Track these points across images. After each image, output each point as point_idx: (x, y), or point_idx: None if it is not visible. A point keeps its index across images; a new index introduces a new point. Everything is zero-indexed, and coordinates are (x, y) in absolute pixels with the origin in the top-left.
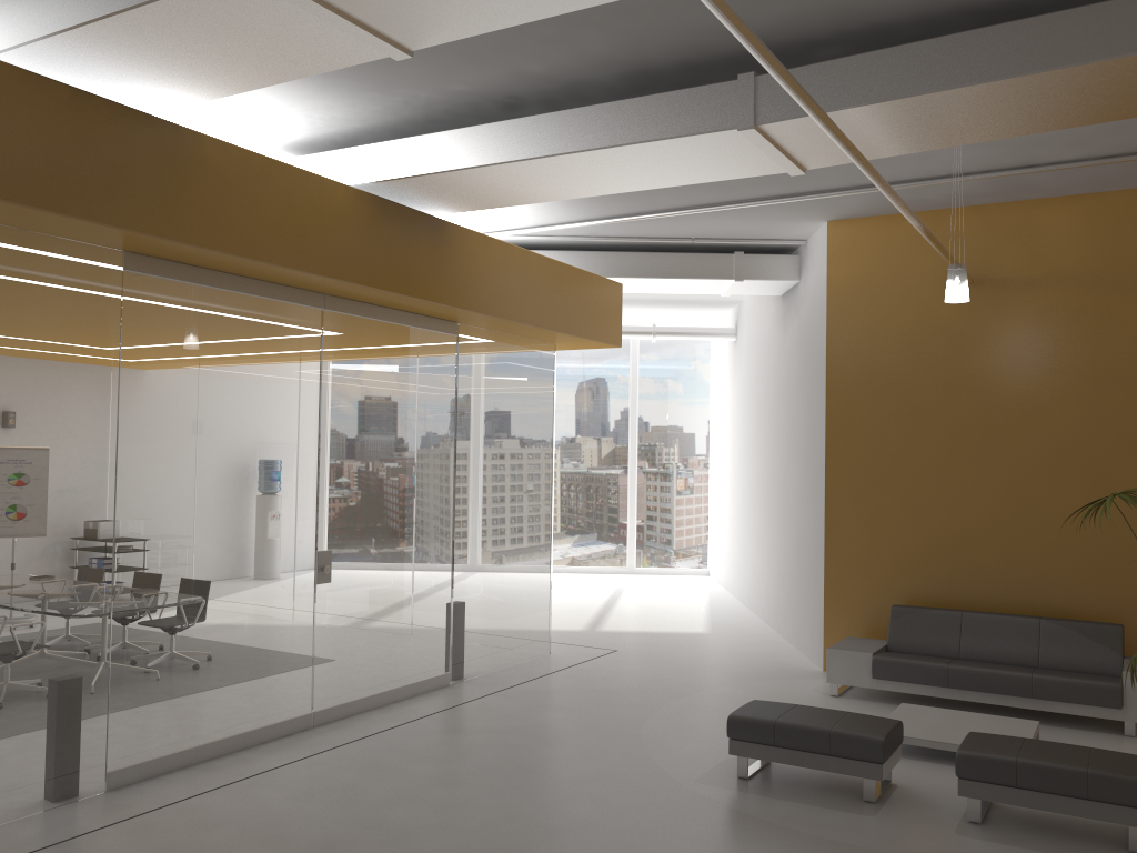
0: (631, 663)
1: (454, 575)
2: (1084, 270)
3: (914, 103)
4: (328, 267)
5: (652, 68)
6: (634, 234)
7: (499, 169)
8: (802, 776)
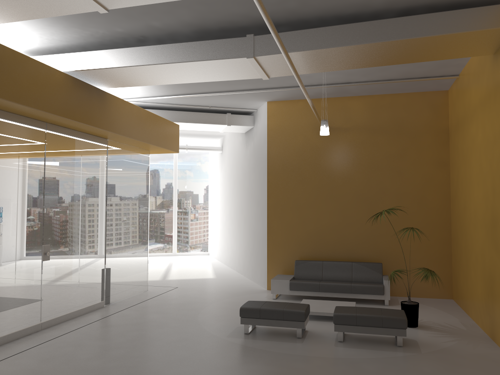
0: (185, 292)
1: (106, 256)
2: (366, 125)
3: (317, 52)
4: (52, 109)
5: (208, 29)
6: (184, 103)
7: (136, 68)
8: (270, 331)
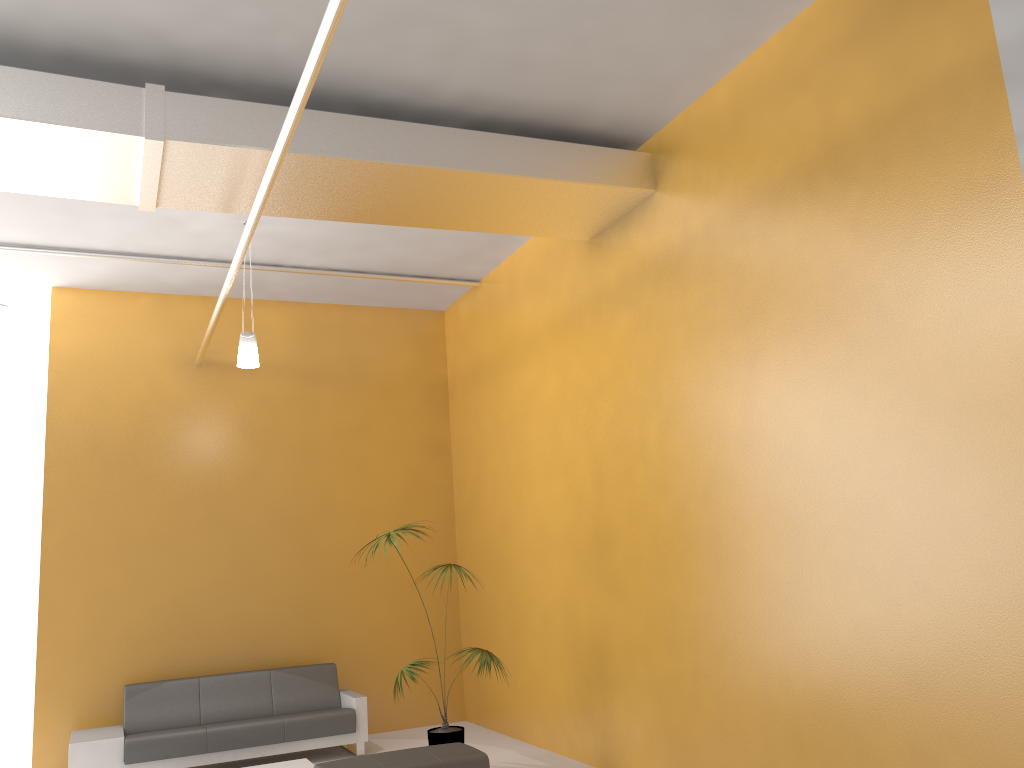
0: None
1: None
2: (293, 363)
3: (316, 164)
4: None
5: (27, 42)
6: None
7: None
8: None
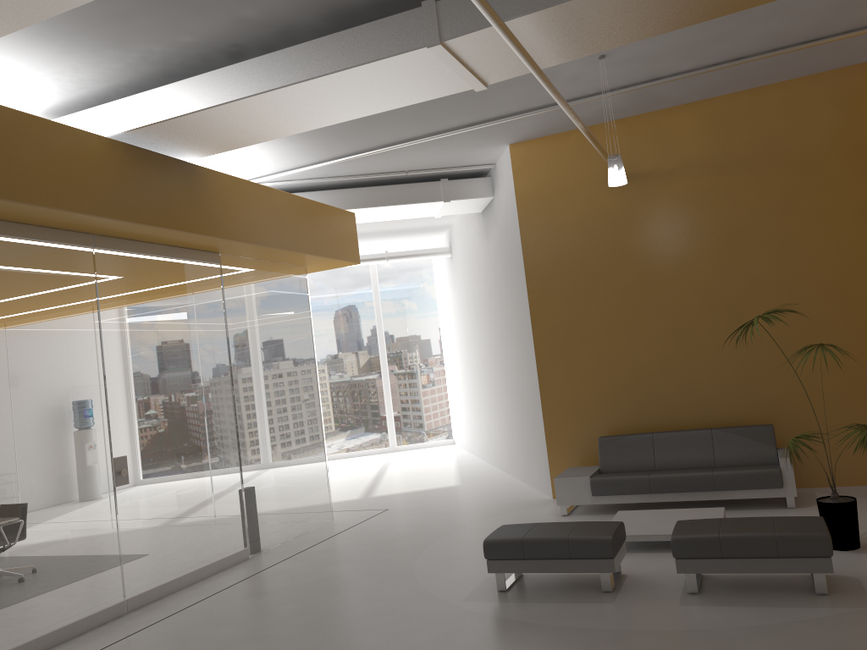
0: (400, 517)
1: (242, 465)
2: (705, 158)
3: (567, 10)
4: (89, 206)
5: (350, 6)
6: (359, 172)
7: (232, 107)
8: (550, 581)
